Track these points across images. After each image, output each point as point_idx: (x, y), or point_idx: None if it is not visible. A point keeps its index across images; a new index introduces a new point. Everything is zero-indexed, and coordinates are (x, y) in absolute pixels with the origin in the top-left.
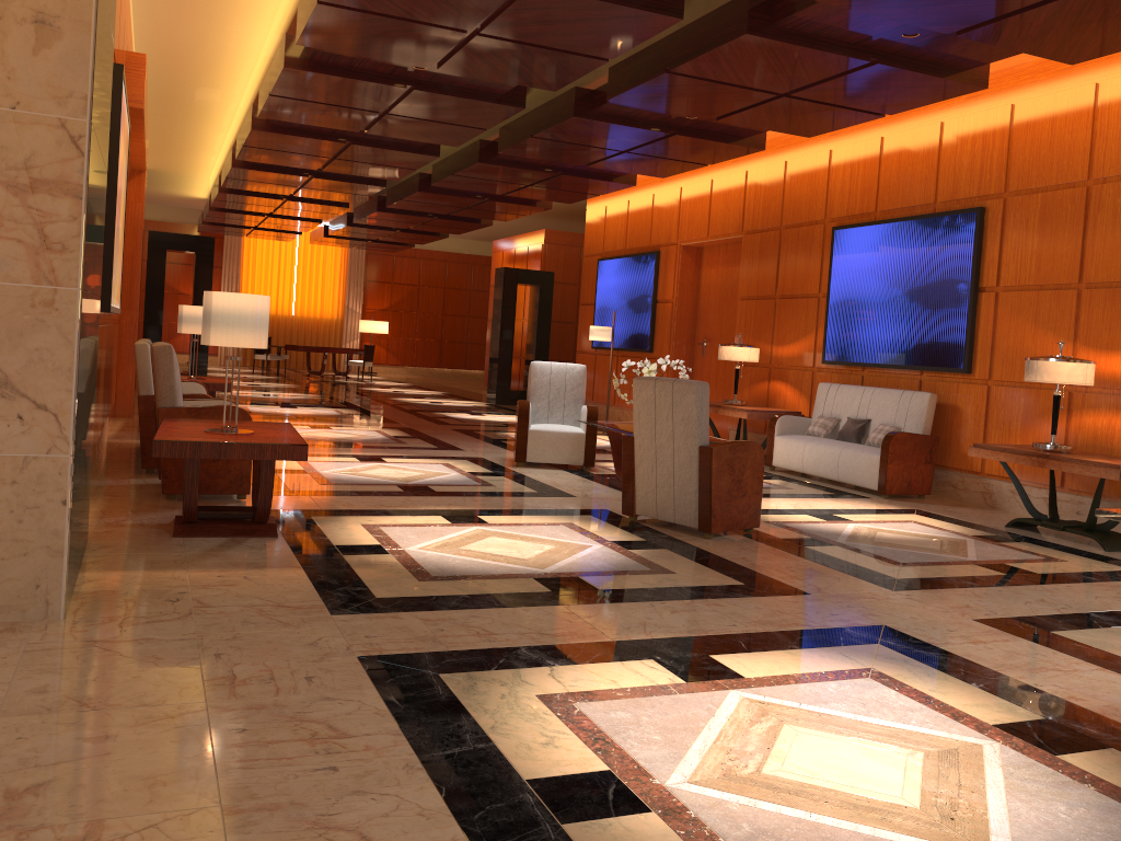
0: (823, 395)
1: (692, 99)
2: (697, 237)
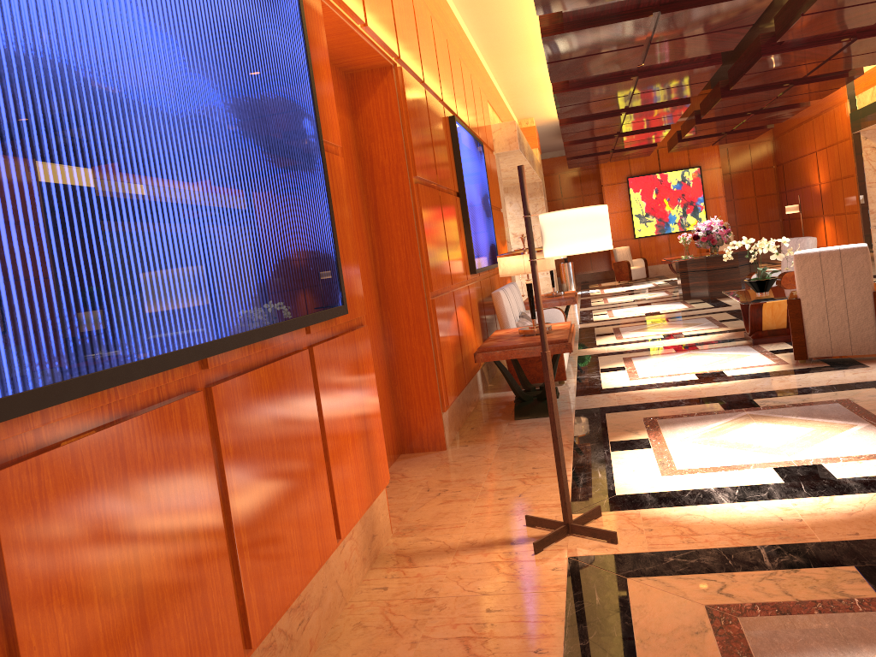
0: (508, 302)
1: (706, 20)
2: (353, 8)
